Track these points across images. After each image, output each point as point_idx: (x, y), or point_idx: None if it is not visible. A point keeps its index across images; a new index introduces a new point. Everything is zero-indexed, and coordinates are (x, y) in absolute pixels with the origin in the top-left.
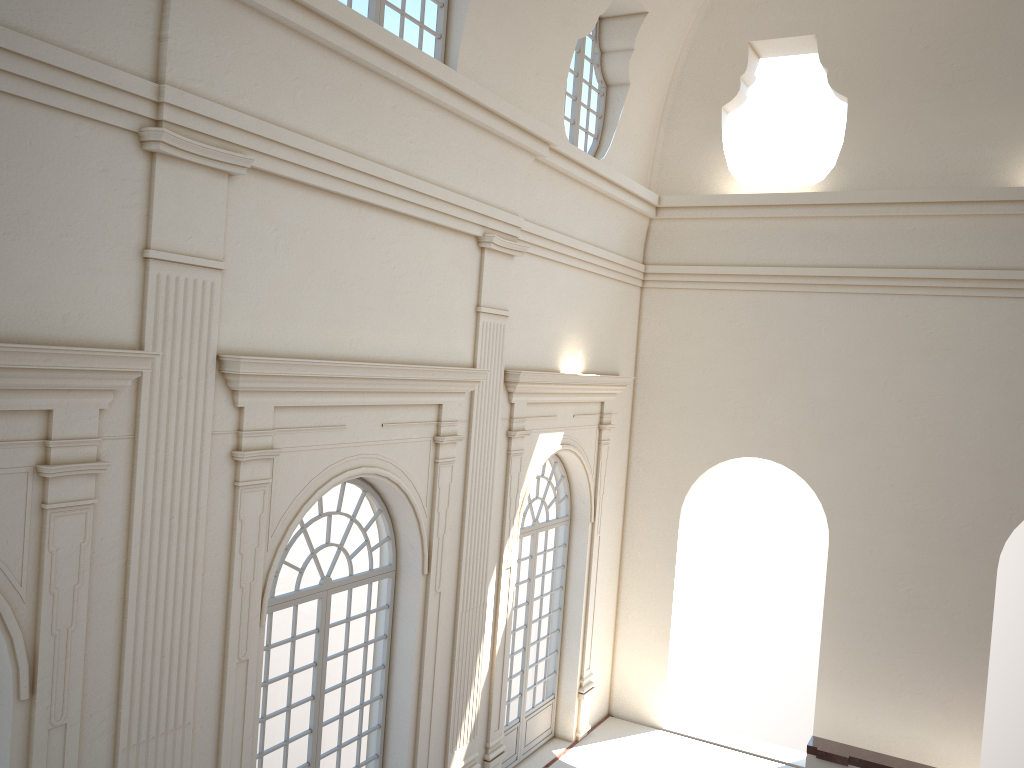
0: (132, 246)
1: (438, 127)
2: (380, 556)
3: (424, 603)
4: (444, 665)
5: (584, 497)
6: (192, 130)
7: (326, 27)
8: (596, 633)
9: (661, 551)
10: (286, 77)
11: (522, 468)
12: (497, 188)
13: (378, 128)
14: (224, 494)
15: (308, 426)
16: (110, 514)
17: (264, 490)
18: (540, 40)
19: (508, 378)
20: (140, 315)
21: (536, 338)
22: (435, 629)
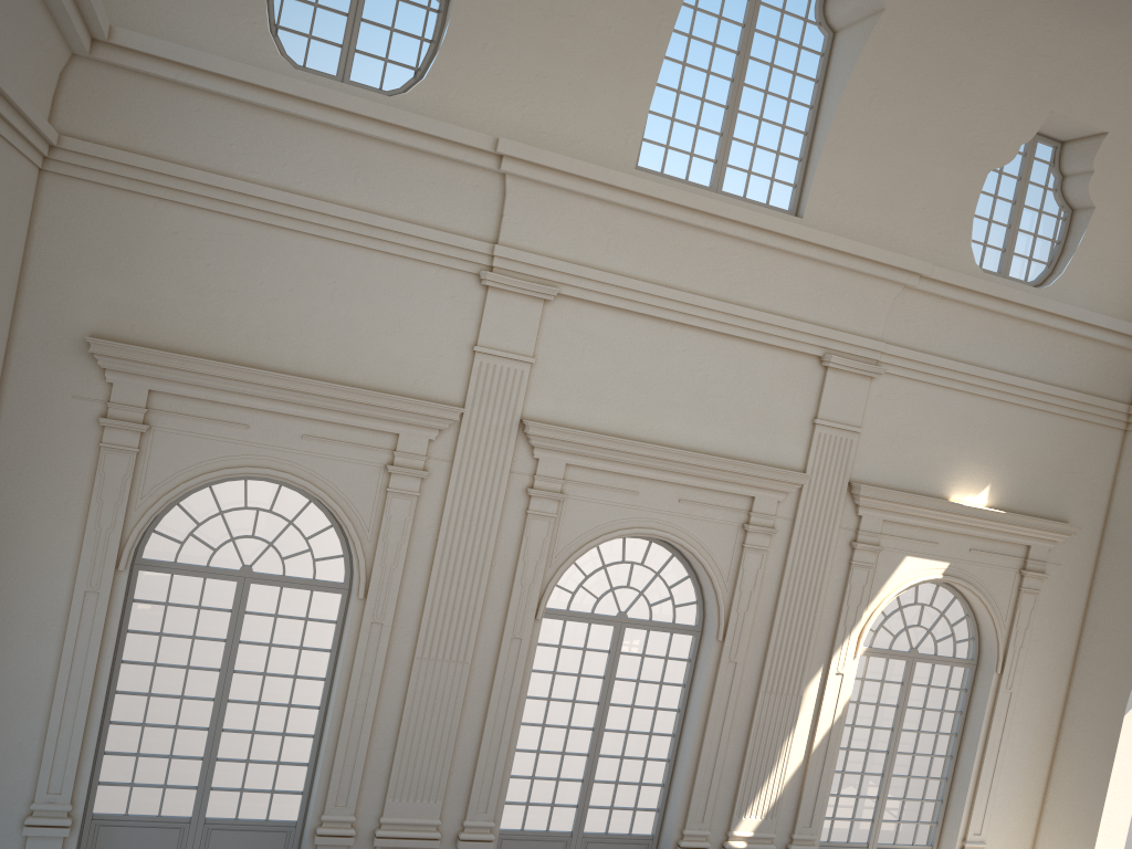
0: (466, 343)
1: (765, 262)
2: (695, 618)
3: (716, 666)
4: (738, 732)
5: (991, 643)
6: (515, 271)
7: (629, 196)
8: (999, 802)
9: (1101, 736)
10: (600, 233)
11: (873, 583)
12: (848, 314)
13: (693, 265)
14: (517, 516)
15: (599, 485)
16: (430, 506)
17: (549, 521)
18: (926, 177)
19: (852, 490)
20: (466, 386)
21: (907, 459)
22: (726, 693)
